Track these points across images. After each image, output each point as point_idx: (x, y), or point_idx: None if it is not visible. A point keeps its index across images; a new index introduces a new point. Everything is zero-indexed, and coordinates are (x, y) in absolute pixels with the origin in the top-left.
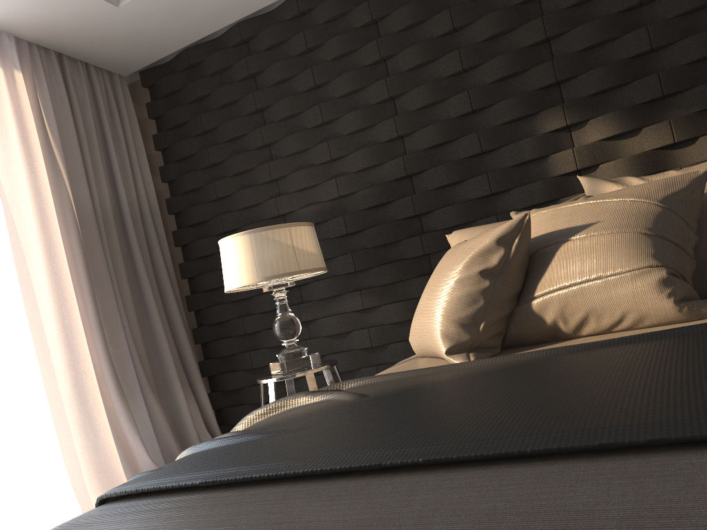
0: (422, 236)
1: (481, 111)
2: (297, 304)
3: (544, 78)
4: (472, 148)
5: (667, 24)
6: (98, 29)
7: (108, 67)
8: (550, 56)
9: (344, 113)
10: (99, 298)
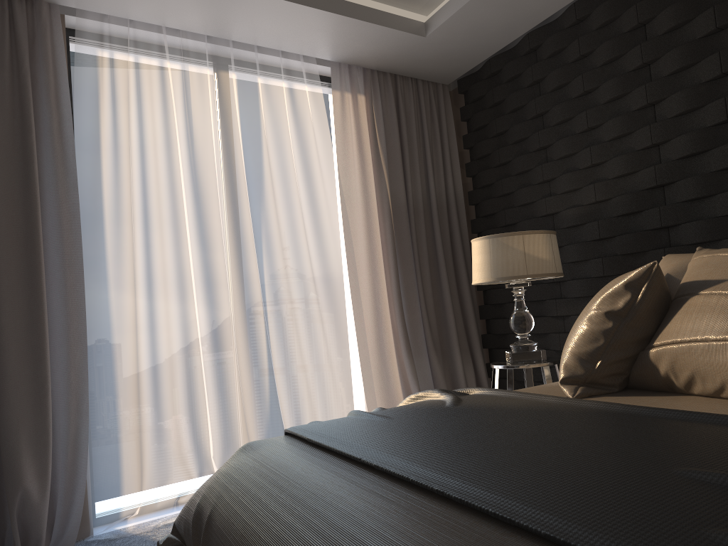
0: (665, 249)
1: None
2: (556, 298)
3: None
4: (723, 160)
5: None
6: (416, 54)
7: (432, 79)
8: None
9: (607, 119)
10: (403, 273)
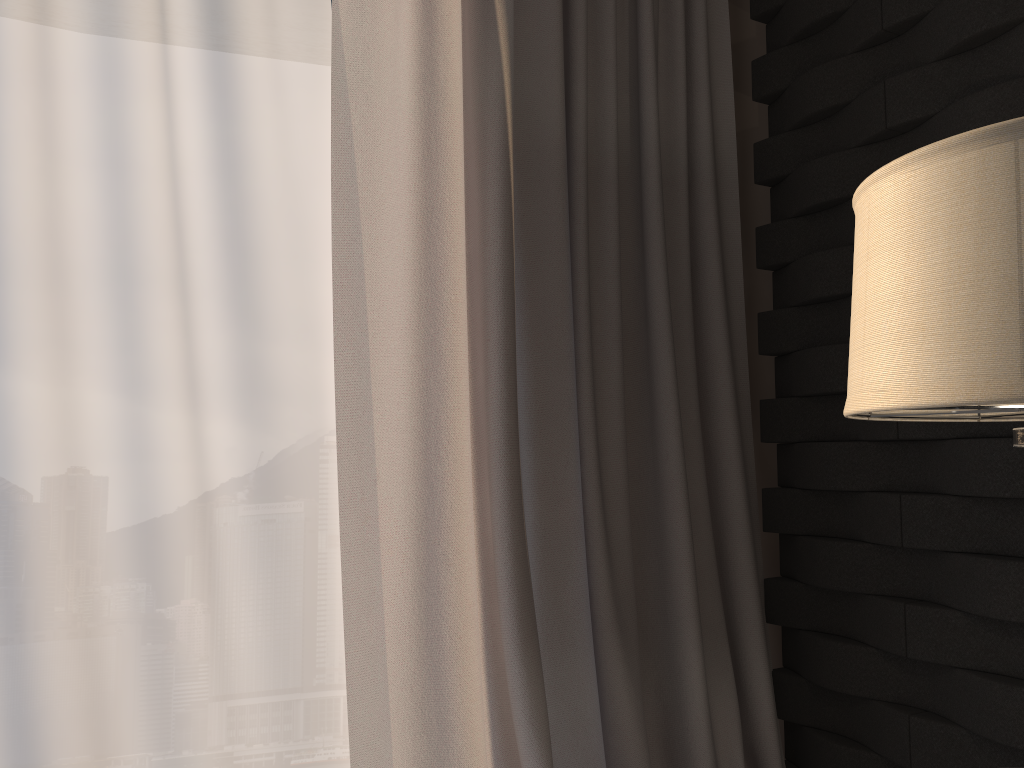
0: None
1: None
2: None
3: None
4: None
5: None
6: None
7: None
8: None
9: None
10: (536, 367)
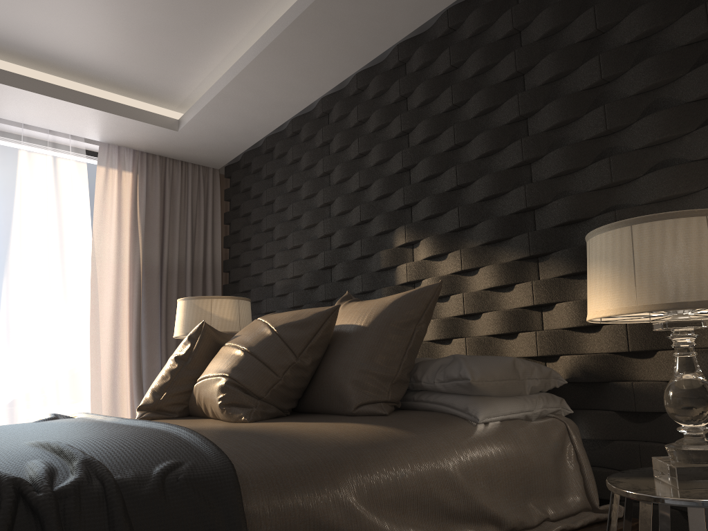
0: None
1: (369, 222)
2: None
3: (399, 201)
4: (357, 252)
5: (469, 165)
6: (176, 143)
7: (202, 164)
8: (409, 183)
9: (304, 212)
10: (148, 327)
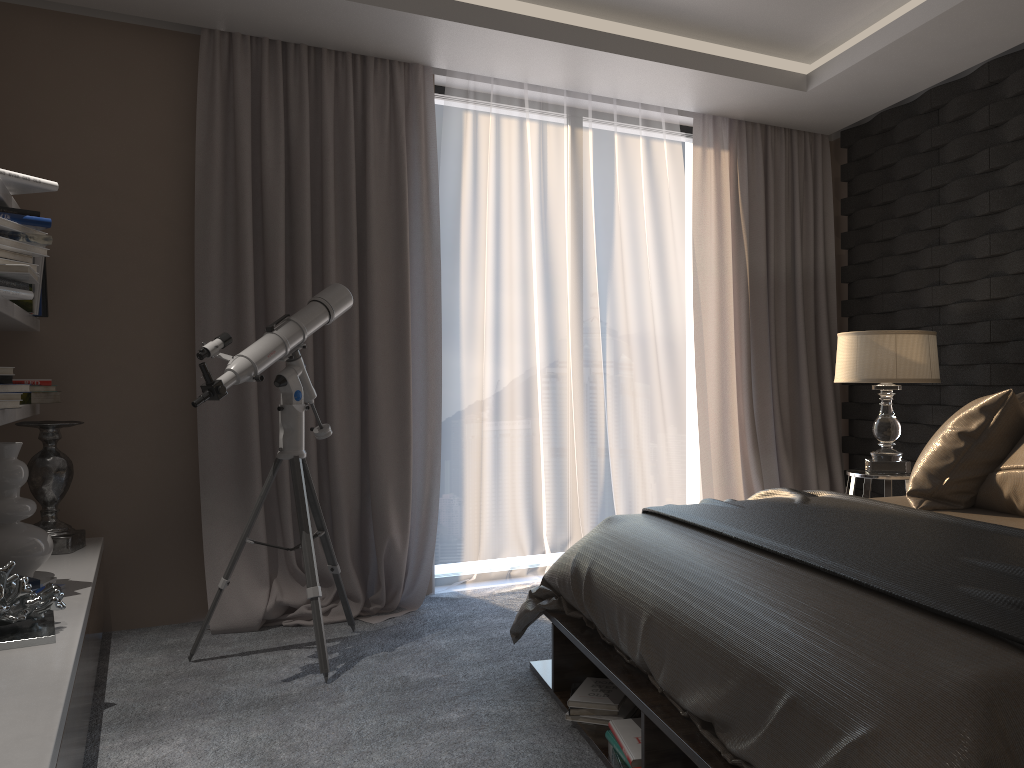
0: None
1: None
2: (934, 404)
3: None
4: None
5: None
6: (793, 107)
7: (810, 130)
8: None
9: (1012, 205)
10: (756, 359)
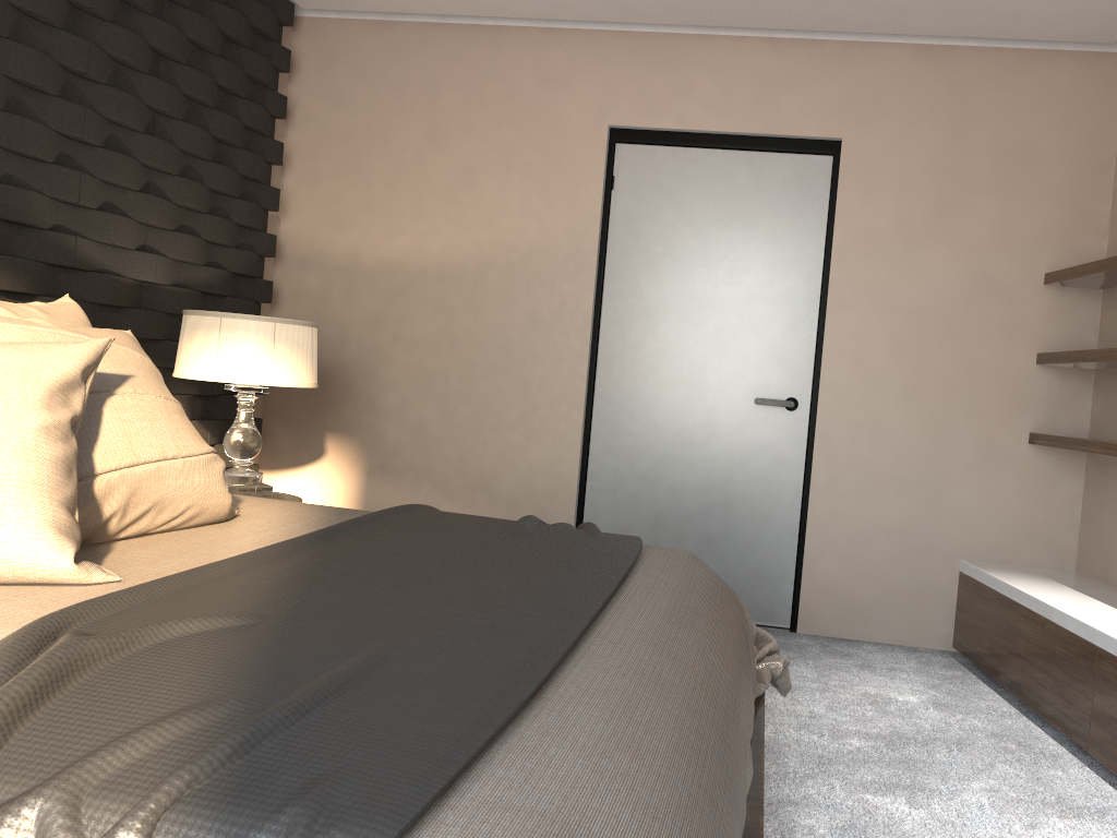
0: None
1: None
2: None
3: None
4: None
5: None
6: None
7: None
8: None
9: None
10: None
